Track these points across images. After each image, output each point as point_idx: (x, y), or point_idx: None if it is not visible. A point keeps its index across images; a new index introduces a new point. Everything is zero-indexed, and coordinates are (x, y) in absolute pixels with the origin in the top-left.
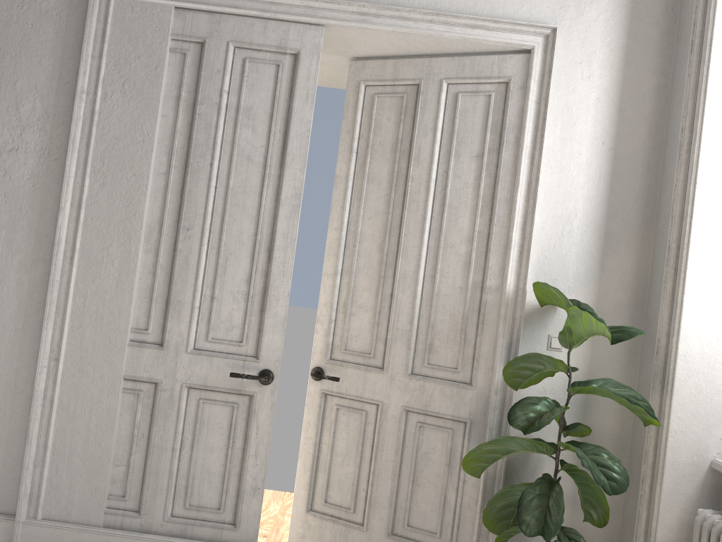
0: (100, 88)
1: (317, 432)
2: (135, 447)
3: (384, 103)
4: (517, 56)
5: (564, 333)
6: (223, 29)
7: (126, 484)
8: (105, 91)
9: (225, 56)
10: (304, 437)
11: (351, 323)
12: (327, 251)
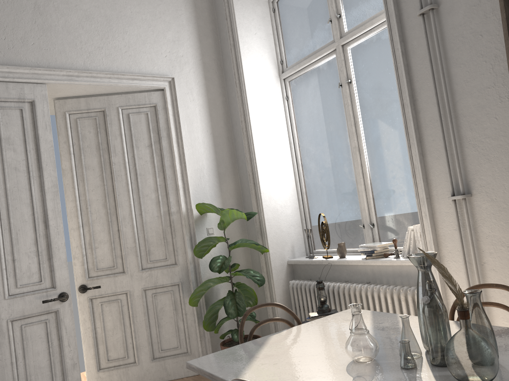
0: None
1: (92, 322)
2: None
3: (84, 123)
4: (157, 92)
5: (220, 223)
6: None
7: None
8: None
9: None
10: (84, 329)
11: (97, 253)
12: (69, 215)
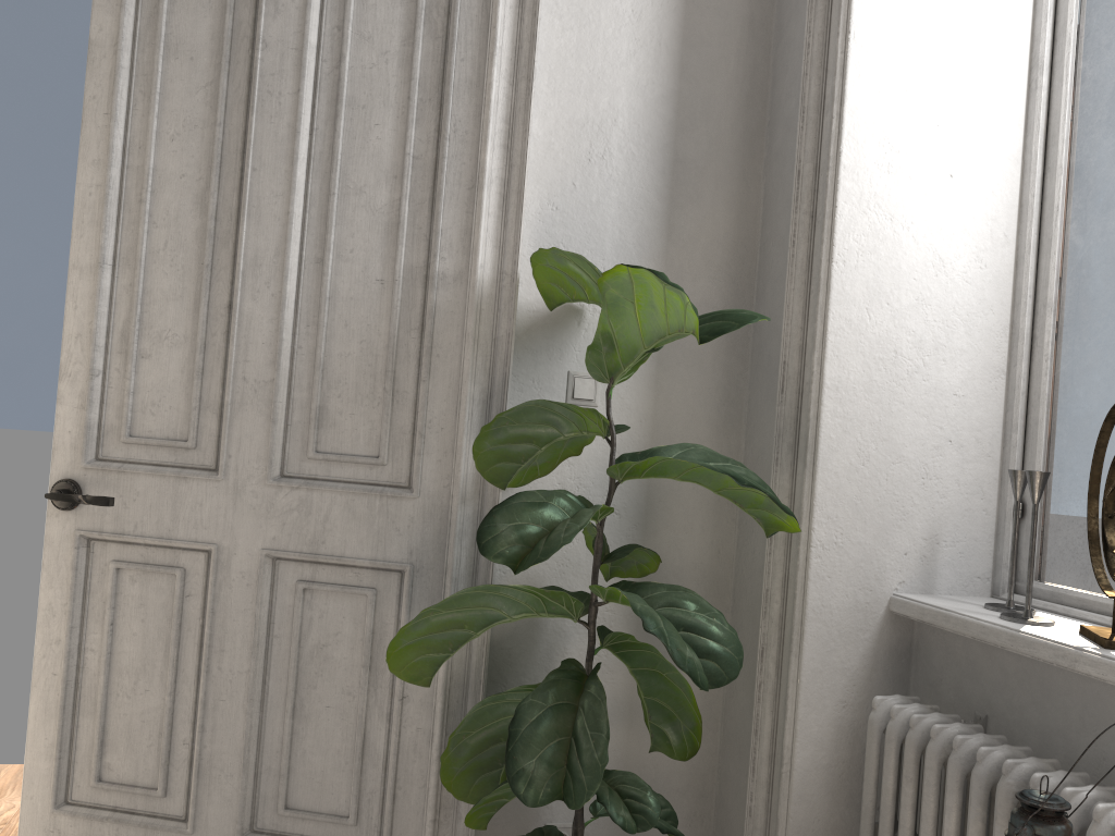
0: None
1: (73, 626)
2: None
3: None
4: None
5: (598, 349)
6: None
7: None
8: None
9: None
10: (42, 642)
11: (142, 376)
12: (78, 215)
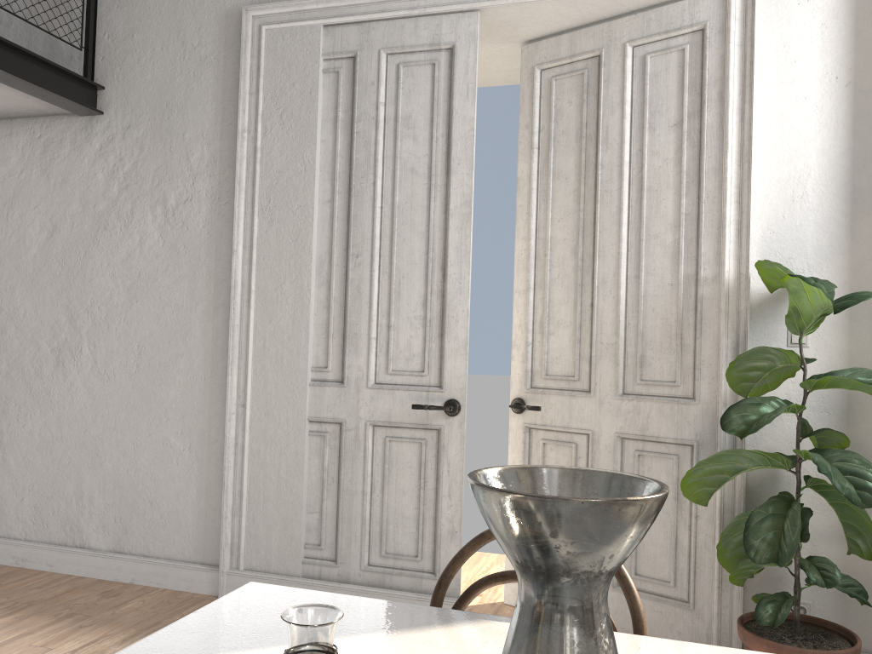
0: (260, 124)
1: None
2: (325, 493)
3: (563, 85)
4: None
5: (791, 316)
6: (373, 37)
7: (321, 532)
8: (265, 126)
9: (378, 66)
10: None
11: (550, 344)
12: (516, 265)
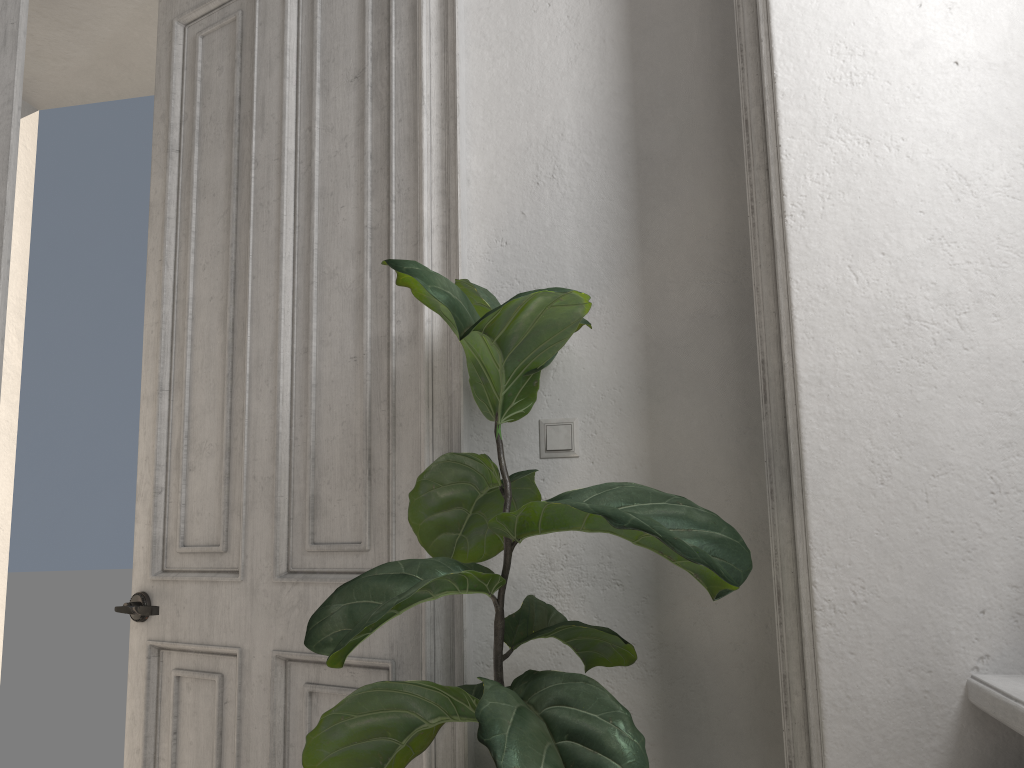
0: None
1: (148, 735)
2: None
3: (213, 44)
4: None
5: (478, 381)
6: None
7: None
8: None
9: None
10: (128, 751)
11: (190, 487)
12: (145, 352)
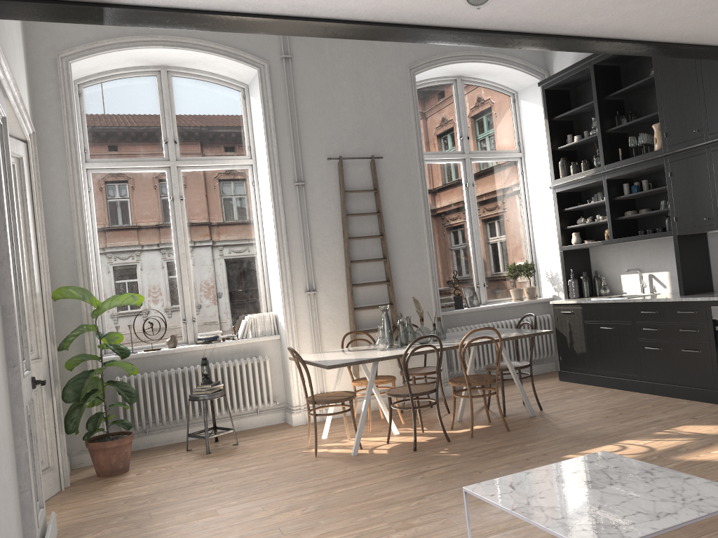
0: None
1: None
2: None
3: None
4: (22, 143)
5: (95, 310)
6: None
7: None
8: None
9: None
10: None
11: None
12: None
